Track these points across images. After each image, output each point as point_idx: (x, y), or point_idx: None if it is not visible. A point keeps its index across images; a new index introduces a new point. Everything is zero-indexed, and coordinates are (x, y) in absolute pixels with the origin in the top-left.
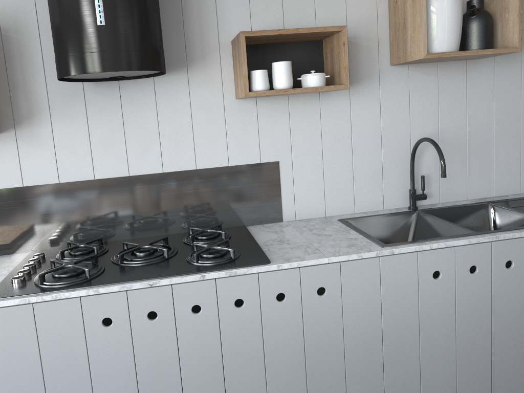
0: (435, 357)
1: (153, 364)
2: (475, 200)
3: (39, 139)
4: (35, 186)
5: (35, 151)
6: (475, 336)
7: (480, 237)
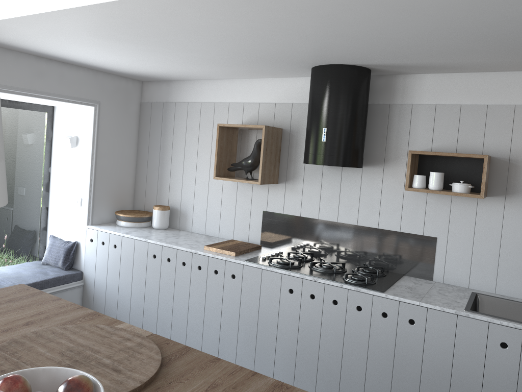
0: None
1: (307, 323)
2: None
3: (295, 190)
4: (288, 214)
5: (292, 196)
6: None
7: None
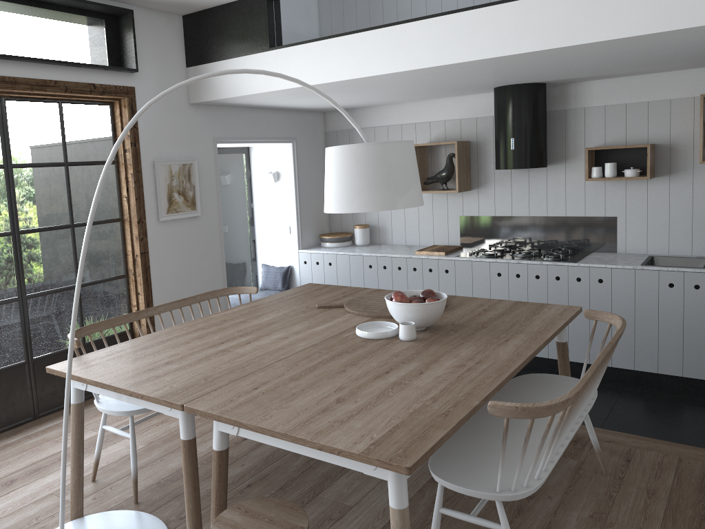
0: (668, 332)
1: (516, 297)
2: None
3: (488, 194)
4: (484, 216)
5: (485, 199)
6: (696, 326)
7: (702, 269)
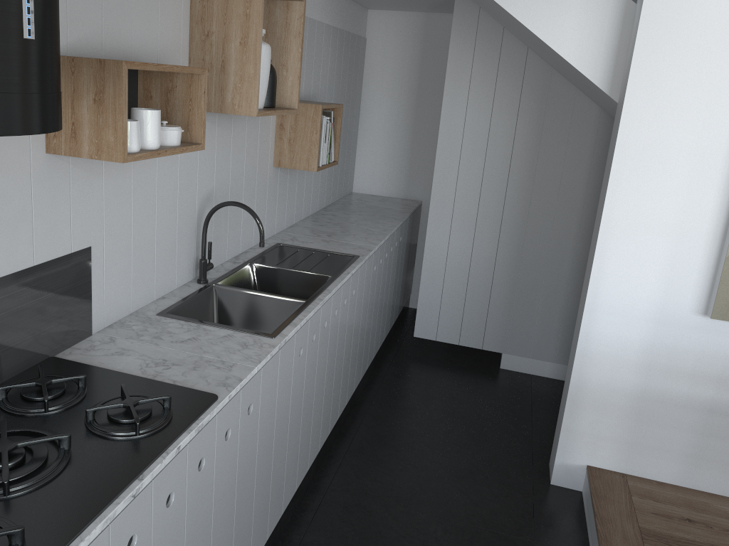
0: (293, 434)
1: None
2: (235, 261)
3: None
4: None
5: None
6: (309, 399)
7: (318, 305)
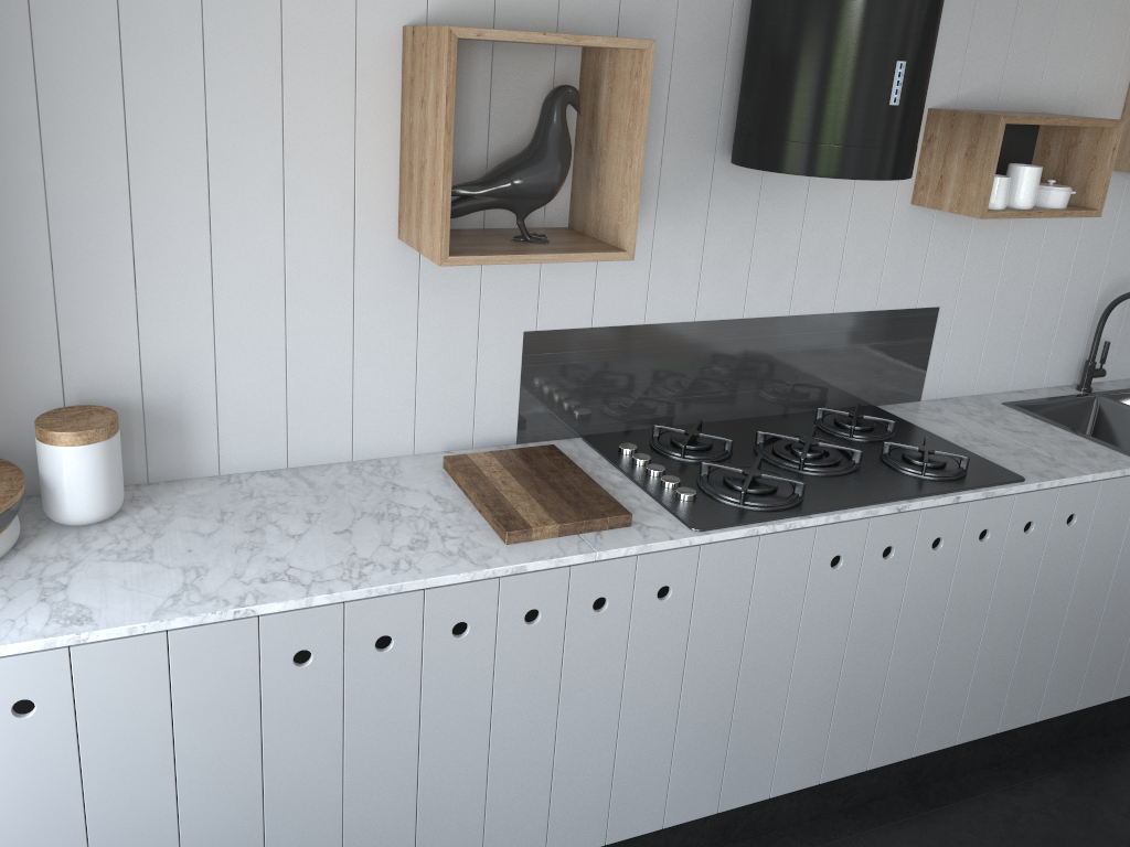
0: None
1: (870, 619)
2: None
3: None
4: (610, 327)
5: (621, 268)
6: None
7: None
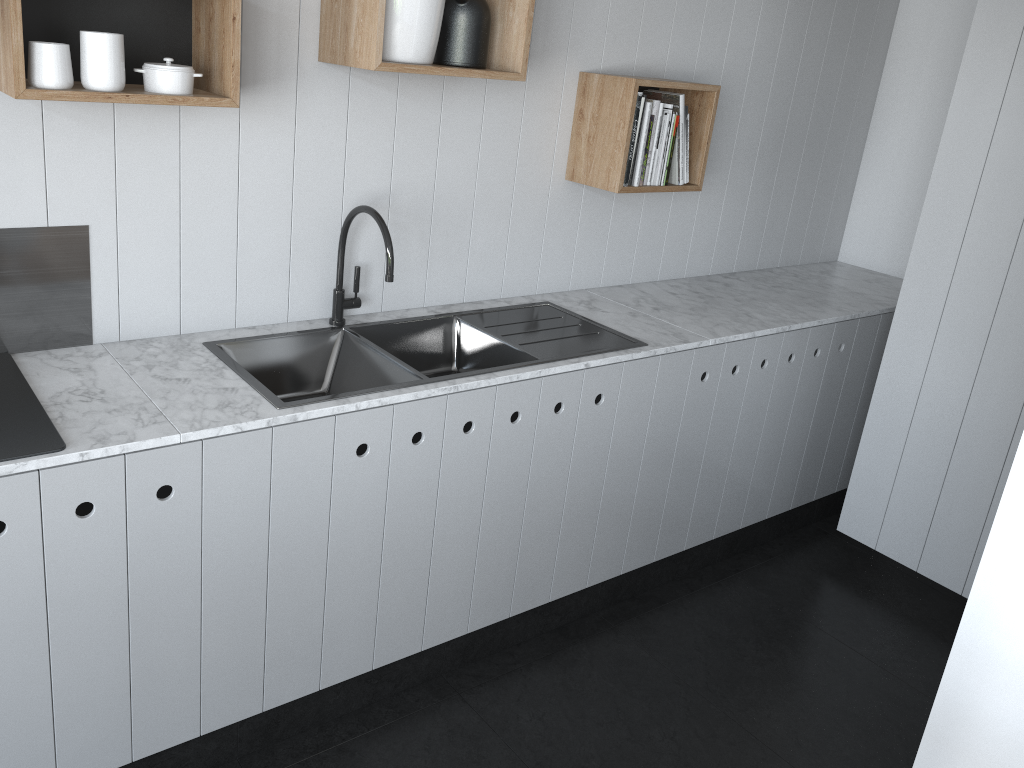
0: (350, 576)
1: None
2: (436, 310)
3: None
4: None
5: None
6: (410, 537)
7: (432, 389)
